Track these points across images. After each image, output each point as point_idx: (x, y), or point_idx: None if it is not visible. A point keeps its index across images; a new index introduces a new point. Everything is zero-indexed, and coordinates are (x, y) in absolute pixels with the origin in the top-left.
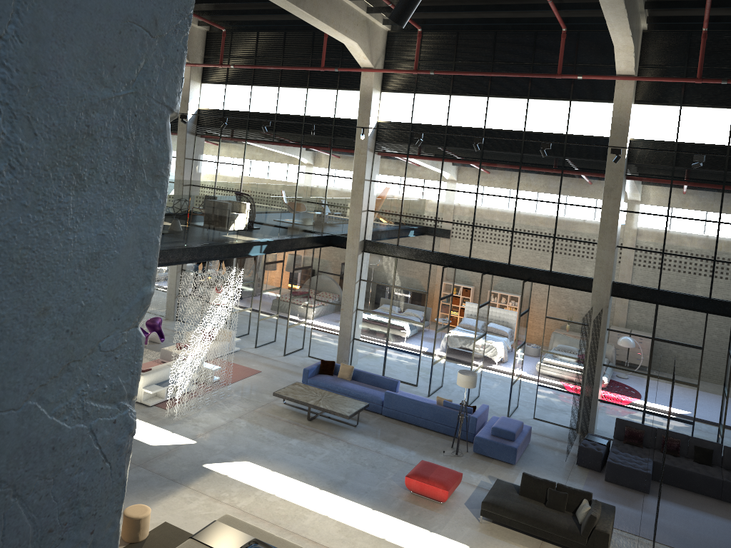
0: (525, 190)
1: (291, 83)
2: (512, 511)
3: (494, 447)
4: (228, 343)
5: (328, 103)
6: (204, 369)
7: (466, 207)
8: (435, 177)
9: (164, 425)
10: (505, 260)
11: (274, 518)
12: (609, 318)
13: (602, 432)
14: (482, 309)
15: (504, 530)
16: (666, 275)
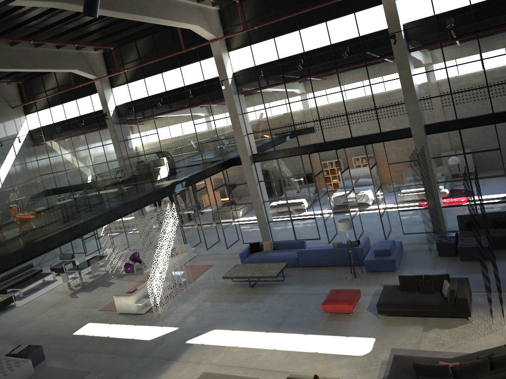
0: (345, 84)
1: (168, 67)
2: (398, 304)
3: (378, 264)
4: (187, 253)
5: (196, 72)
6: (171, 277)
7: (310, 109)
8: (283, 96)
9: (155, 323)
10: (348, 135)
11: (239, 362)
12: (431, 150)
13: (451, 227)
14: (345, 173)
15: (397, 319)
16: (458, 108)
